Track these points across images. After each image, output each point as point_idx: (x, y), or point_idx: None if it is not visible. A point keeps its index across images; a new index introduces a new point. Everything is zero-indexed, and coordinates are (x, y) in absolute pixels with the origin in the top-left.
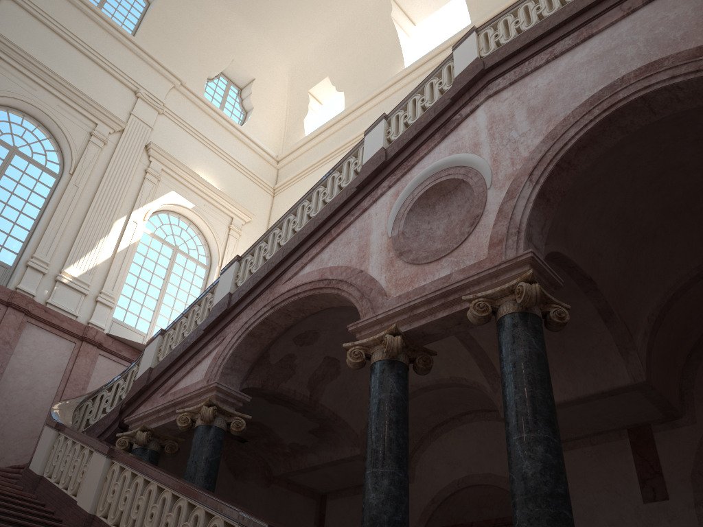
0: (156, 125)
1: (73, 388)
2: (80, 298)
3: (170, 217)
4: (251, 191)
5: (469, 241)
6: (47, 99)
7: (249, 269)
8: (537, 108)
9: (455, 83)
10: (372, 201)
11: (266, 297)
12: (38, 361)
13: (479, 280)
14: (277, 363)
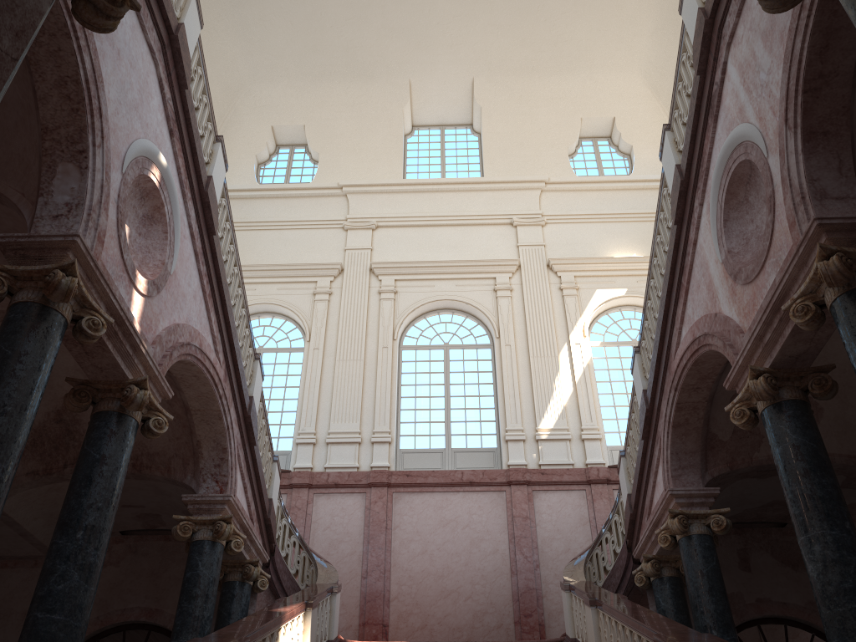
0: (546, 239)
1: None
2: (566, 445)
3: (612, 315)
4: None
5: (775, 230)
6: (446, 287)
7: (647, 356)
8: (767, 30)
9: (693, 53)
10: (695, 229)
11: (669, 380)
12: (561, 522)
13: (792, 277)
14: (732, 437)
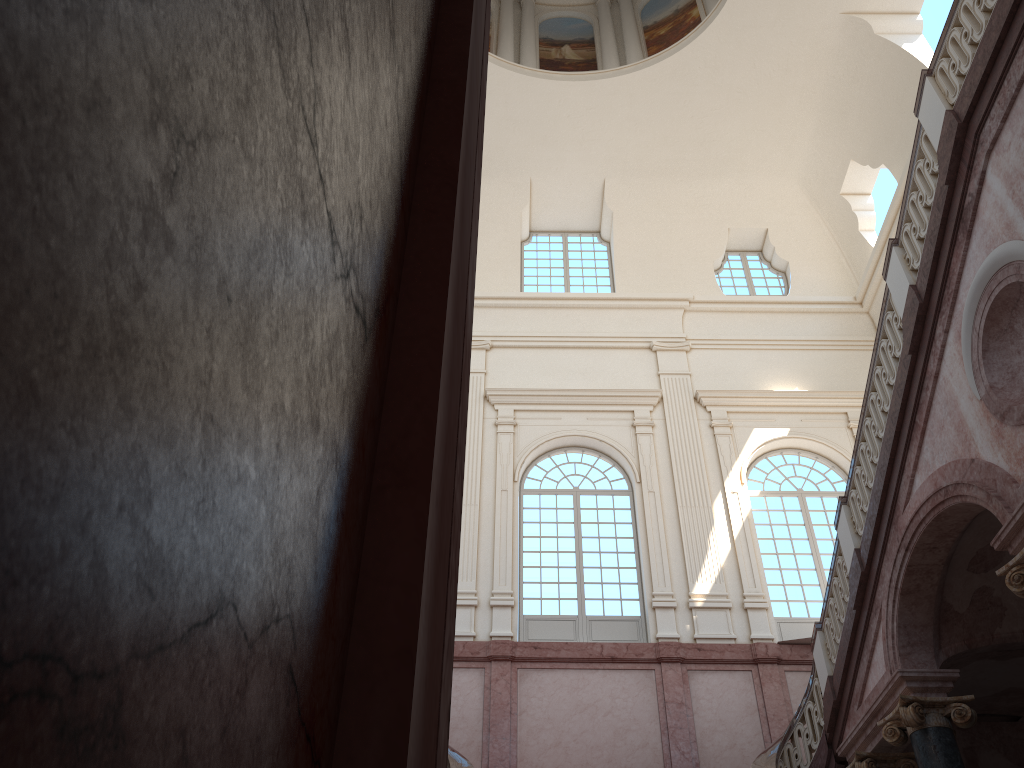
0: (692, 367)
1: (778, 725)
2: (726, 614)
3: (771, 459)
4: (849, 363)
5: None
6: (575, 420)
7: (860, 508)
8: None
9: (939, 160)
10: (937, 360)
11: (895, 537)
12: (723, 710)
13: None
14: (969, 608)
